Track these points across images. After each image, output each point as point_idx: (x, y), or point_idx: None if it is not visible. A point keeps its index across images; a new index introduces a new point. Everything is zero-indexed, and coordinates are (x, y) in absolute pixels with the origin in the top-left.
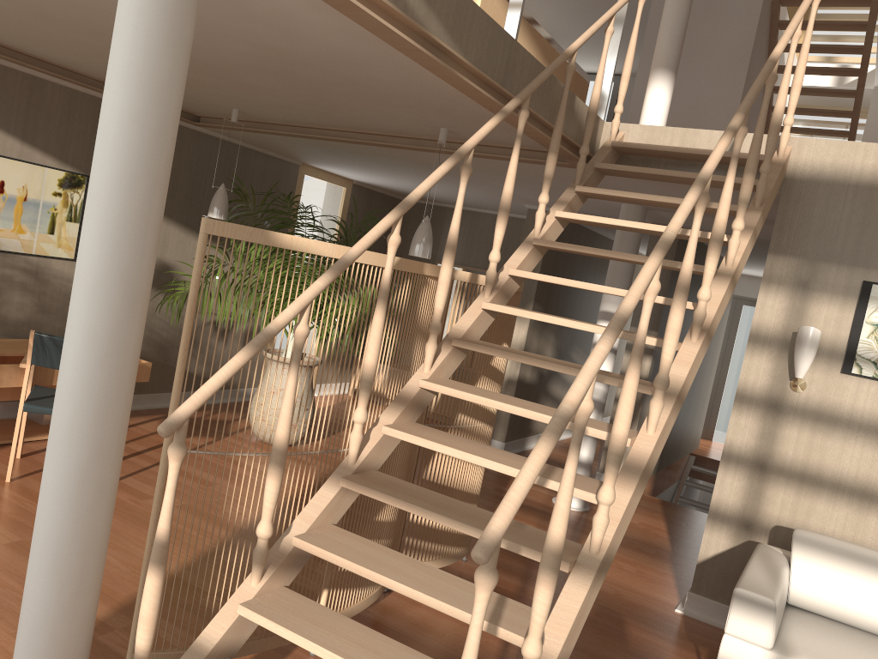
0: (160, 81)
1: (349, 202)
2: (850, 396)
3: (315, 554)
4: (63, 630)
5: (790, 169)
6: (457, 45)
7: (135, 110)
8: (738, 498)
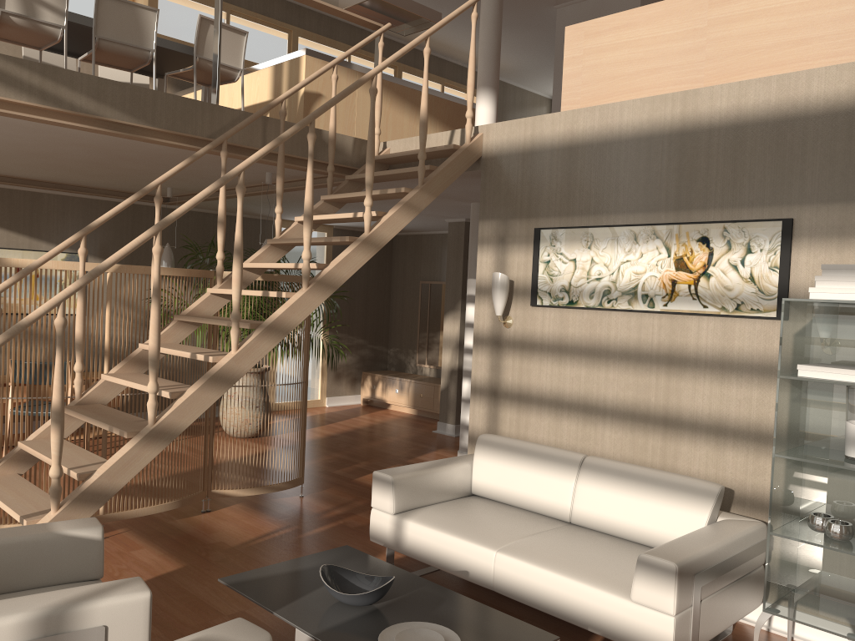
0: None
1: None
2: (539, 324)
3: (24, 449)
4: None
5: (484, 151)
6: (141, 120)
7: None
8: (484, 423)
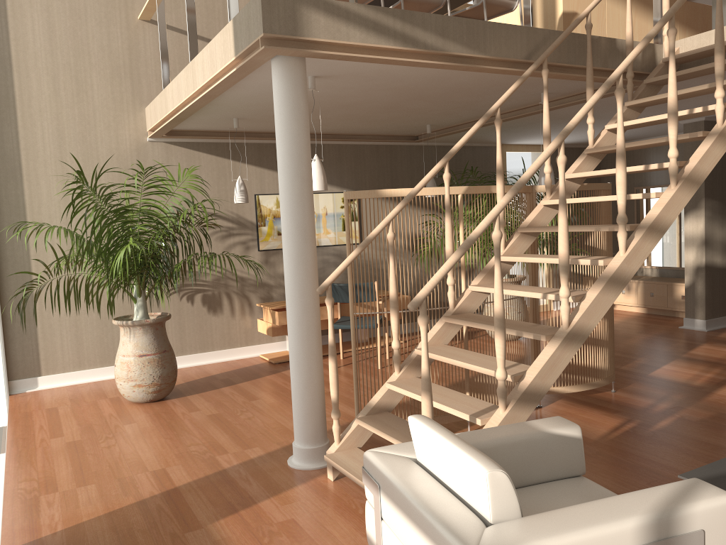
0: (294, 133)
1: None
2: None
3: None
4: (306, 395)
5: None
6: (475, 50)
7: (286, 150)
8: None
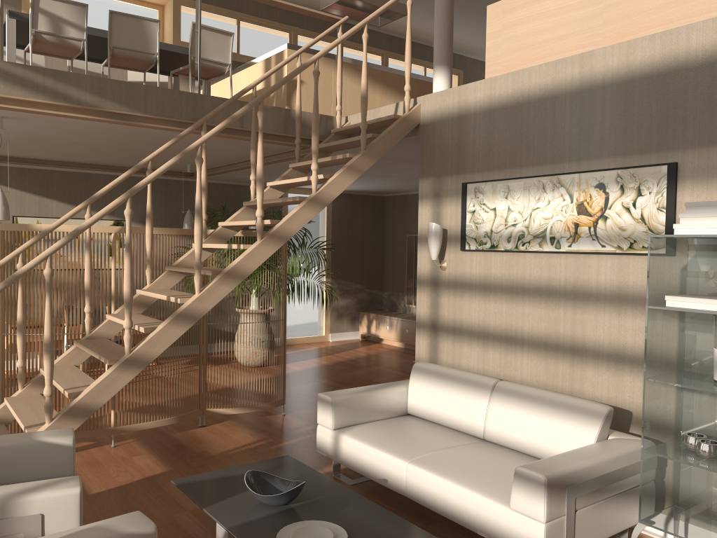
0: None
1: (331, 205)
2: (468, 266)
3: (43, 374)
4: None
5: (422, 118)
6: (135, 109)
7: None
8: (427, 353)
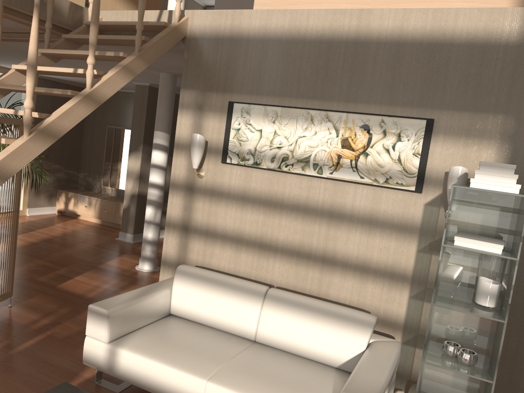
0: None
1: None
2: (227, 178)
3: None
4: None
5: (189, 32)
6: None
7: None
8: (176, 251)
